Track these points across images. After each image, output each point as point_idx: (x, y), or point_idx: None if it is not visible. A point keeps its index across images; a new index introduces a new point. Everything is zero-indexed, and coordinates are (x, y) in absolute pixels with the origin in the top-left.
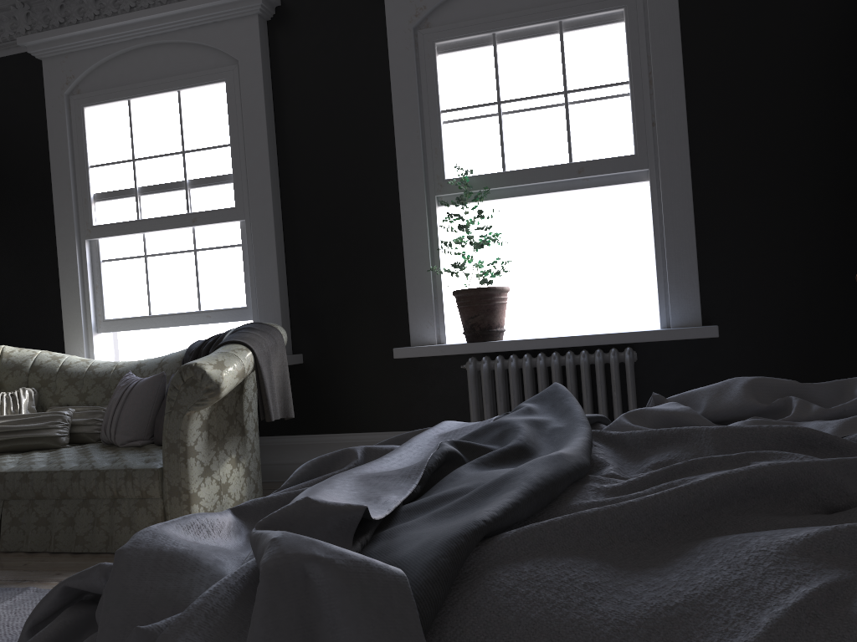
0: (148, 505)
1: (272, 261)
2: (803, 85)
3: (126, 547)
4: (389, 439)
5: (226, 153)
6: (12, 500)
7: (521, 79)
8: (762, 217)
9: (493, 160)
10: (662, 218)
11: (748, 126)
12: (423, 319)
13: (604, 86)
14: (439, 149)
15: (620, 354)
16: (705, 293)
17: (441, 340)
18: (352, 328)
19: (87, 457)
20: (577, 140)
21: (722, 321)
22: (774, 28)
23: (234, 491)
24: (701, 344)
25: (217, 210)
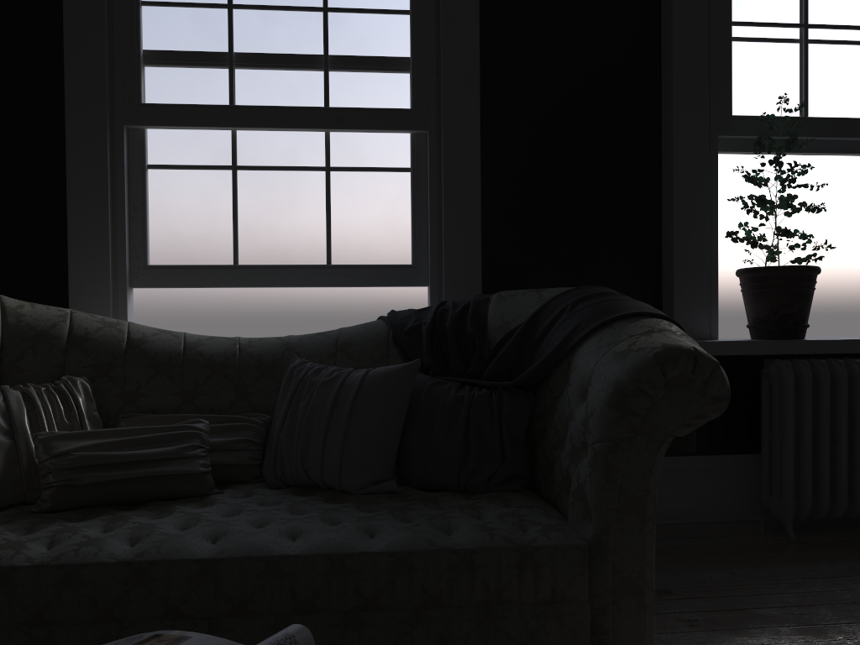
0: (565, 616)
1: (473, 199)
2: None
3: None
4: None
5: (400, 24)
6: (231, 618)
7: (835, 1)
8: None
9: (792, 101)
10: None
11: None
12: (693, 304)
13: None
14: (728, 73)
15: None
16: None
17: (711, 334)
18: None
19: (368, 520)
20: None
21: None
22: None
23: None
24: None
25: (381, 109)
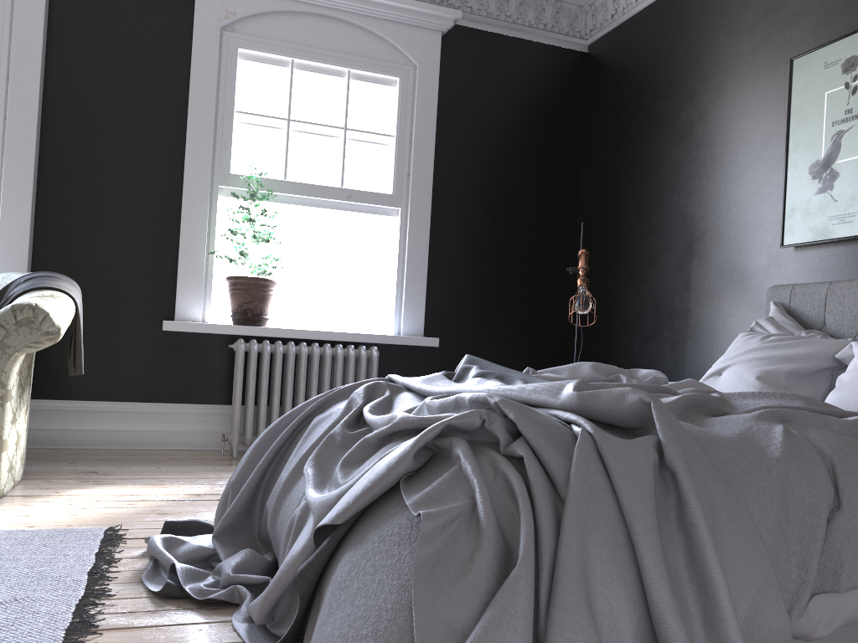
0: None
1: (25, 209)
2: (504, 175)
3: (502, 398)
4: (356, 383)
5: None
6: None
7: (311, 106)
8: (469, 263)
9: (276, 168)
10: (405, 249)
11: (468, 194)
12: (191, 297)
13: (376, 134)
14: (229, 144)
15: (367, 351)
16: (425, 313)
17: (205, 319)
18: (106, 294)
19: None
20: (349, 170)
21: (433, 336)
22: (492, 129)
23: (22, 444)
24: (417, 352)
25: None
